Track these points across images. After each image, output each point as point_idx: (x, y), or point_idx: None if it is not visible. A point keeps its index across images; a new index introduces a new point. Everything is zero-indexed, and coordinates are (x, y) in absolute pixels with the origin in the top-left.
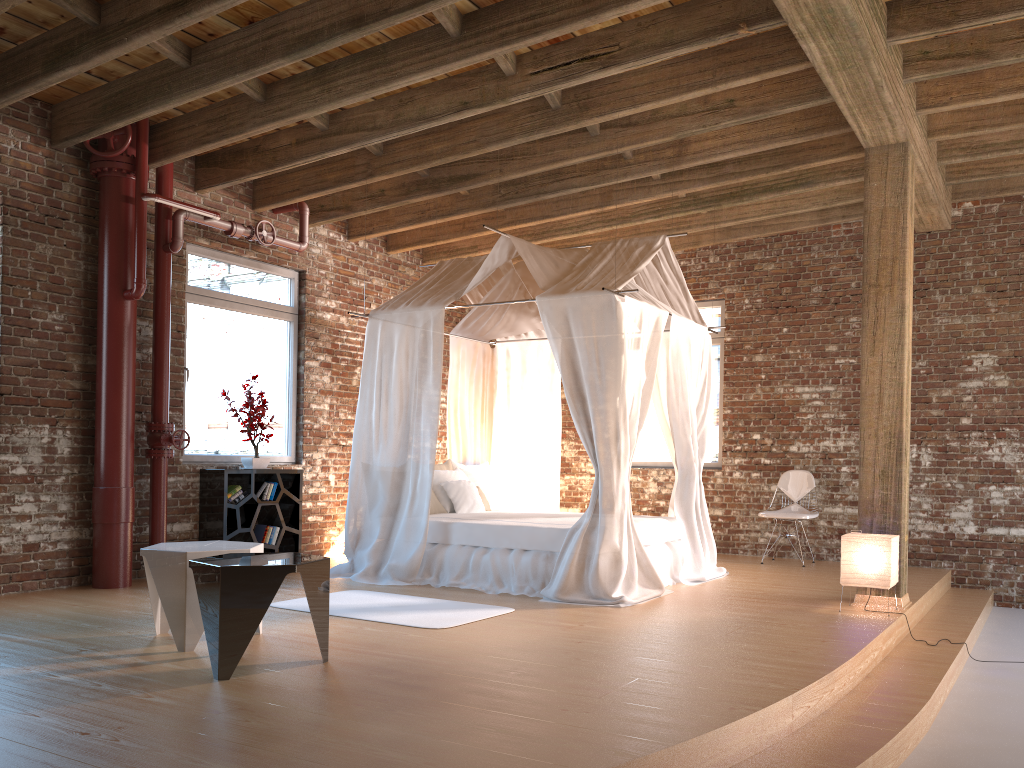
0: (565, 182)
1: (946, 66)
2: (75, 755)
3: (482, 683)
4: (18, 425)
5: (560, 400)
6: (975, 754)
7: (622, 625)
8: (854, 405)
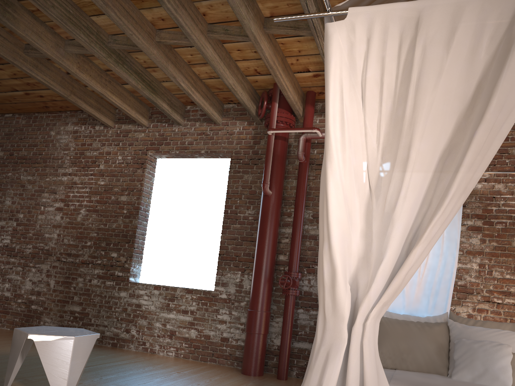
0: None
1: None
2: None
3: None
4: (225, 271)
5: None
6: None
7: None
8: None
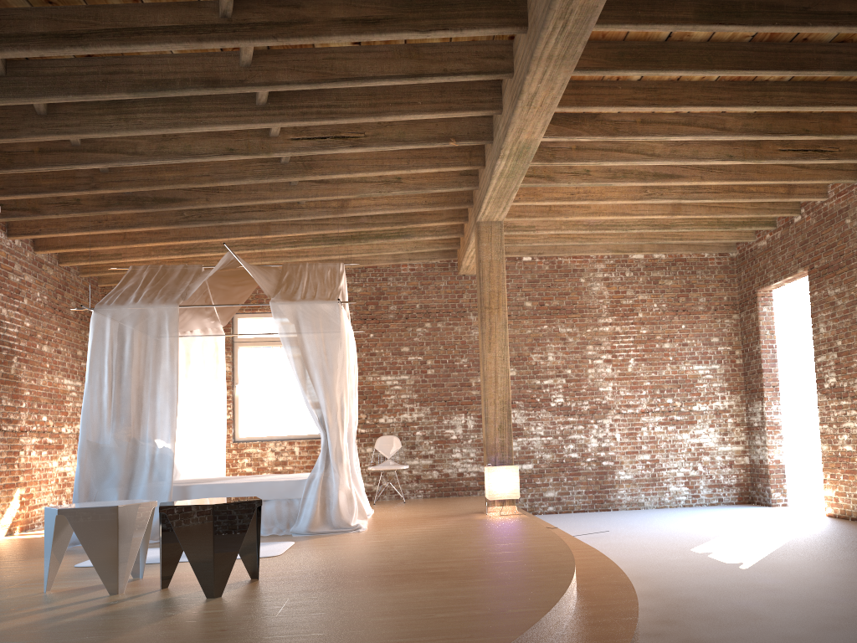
0: (246, 214)
1: (532, 181)
2: (261, 636)
3: (399, 569)
4: None
5: (225, 385)
6: (633, 570)
7: (390, 538)
8: (423, 388)
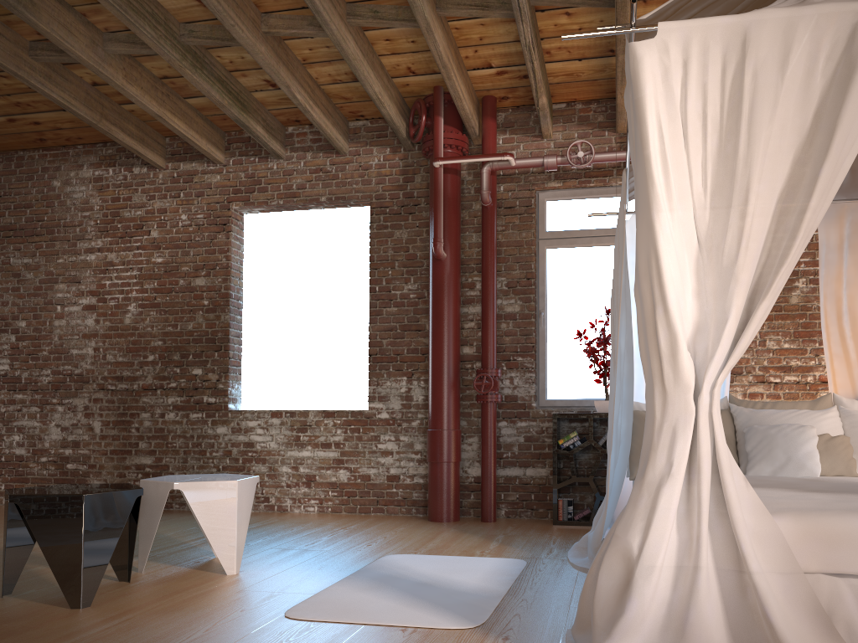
0: None
1: None
2: None
3: None
4: (382, 379)
5: None
6: None
7: None
8: None
